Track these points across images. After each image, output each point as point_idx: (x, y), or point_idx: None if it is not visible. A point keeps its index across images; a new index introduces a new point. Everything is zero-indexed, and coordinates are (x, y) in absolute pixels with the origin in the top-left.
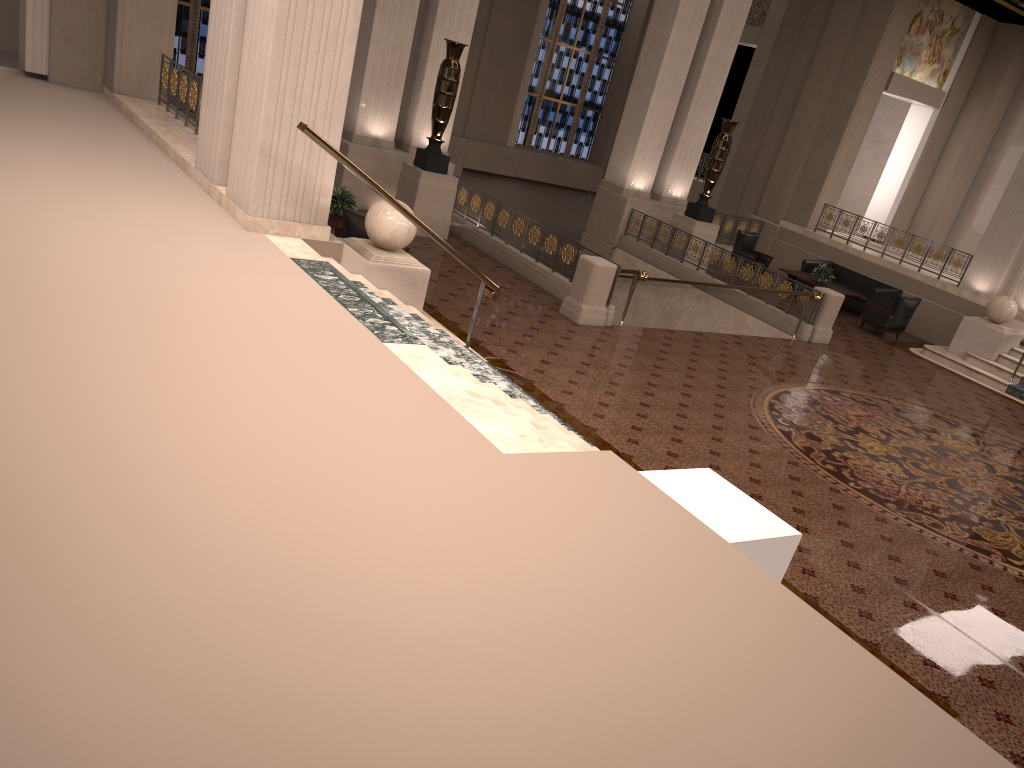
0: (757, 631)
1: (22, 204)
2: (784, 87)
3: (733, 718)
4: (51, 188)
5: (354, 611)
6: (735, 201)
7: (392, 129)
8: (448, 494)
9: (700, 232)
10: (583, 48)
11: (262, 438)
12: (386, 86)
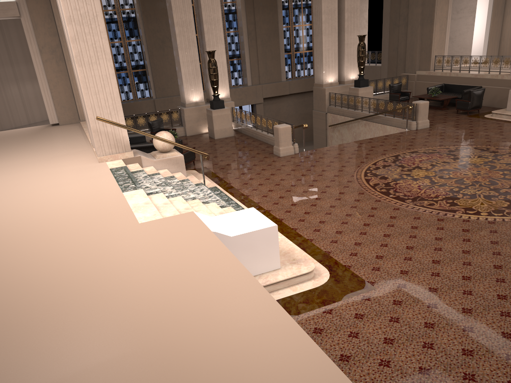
0: (194, 266)
1: (12, 178)
2: (401, 6)
3: (150, 298)
4: (28, 169)
5: (28, 288)
6: (394, 69)
7: (202, 96)
8: (100, 243)
9: (363, 92)
10: (307, 23)
11: (41, 239)
12: (193, 79)
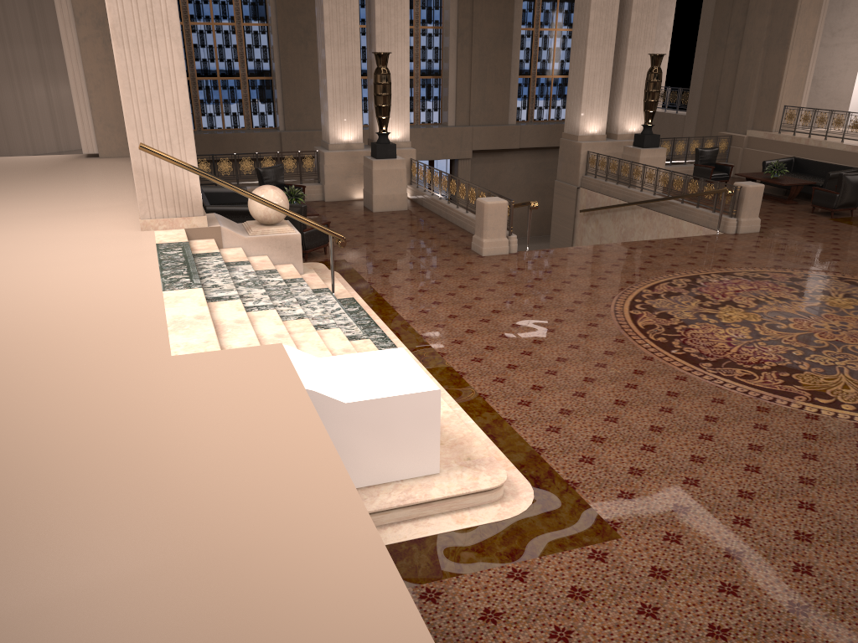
0: (247, 462)
1: None
2: (733, 11)
3: (135, 523)
4: (12, 228)
5: None
6: (709, 123)
7: (359, 133)
8: (82, 388)
9: (647, 158)
10: (564, 27)
11: None
12: (347, 101)
